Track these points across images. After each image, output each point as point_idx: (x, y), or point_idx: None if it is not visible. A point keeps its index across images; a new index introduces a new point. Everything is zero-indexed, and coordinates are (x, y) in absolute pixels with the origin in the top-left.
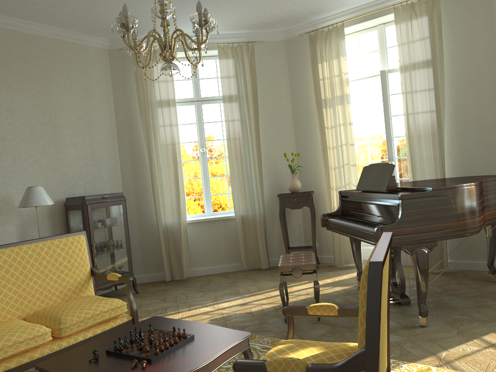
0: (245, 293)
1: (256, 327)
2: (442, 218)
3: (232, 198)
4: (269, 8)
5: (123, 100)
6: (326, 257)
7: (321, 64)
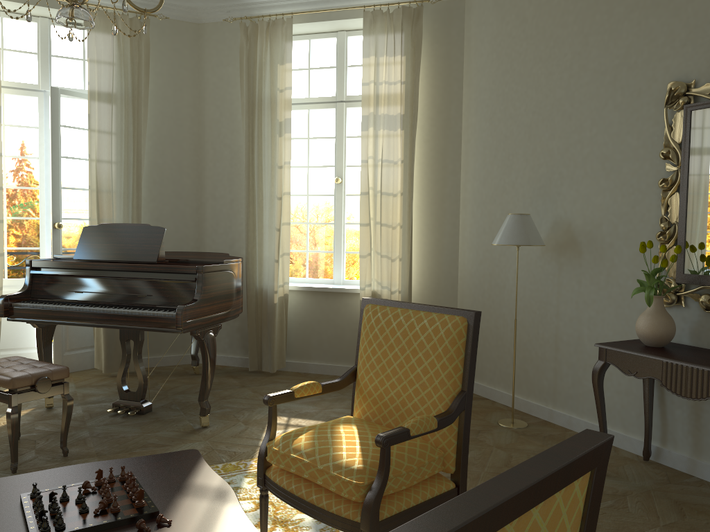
0: None
1: None
2: (228, 296)
3: None
4: None
5: None
6: None
7: None
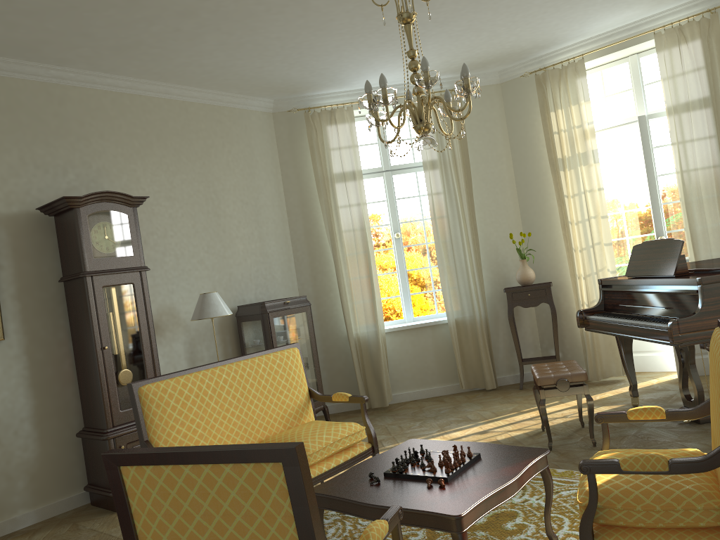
0: (479, 420)
1: None
2: None
3: (443, 297)
4: (485, 46)
5: (294, 176)
6: None
7: (554, 112)
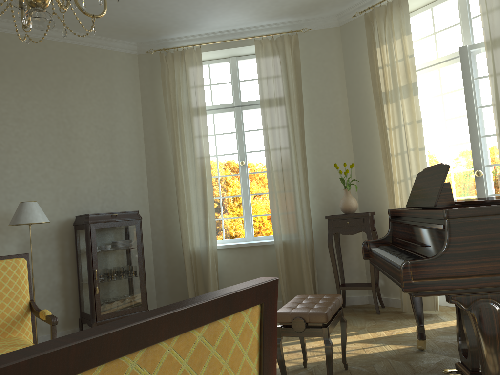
0: None
1: None
2: None
3: (271, 220)
4: None
5: (152, 108)
6: (394, 299)
7: (379, 48)
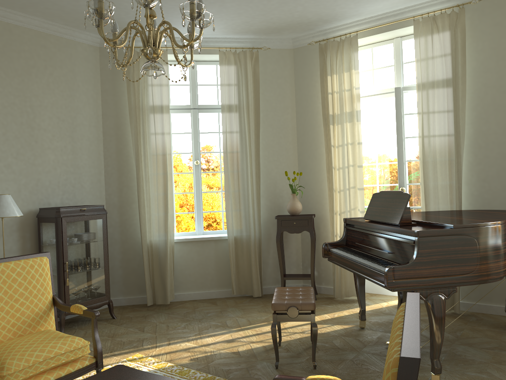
0: (233, 327)
1: (243, 373)
2: (463, 261)
3: (226, 217)
4: (277, 12)
5: (112, 103)
6: (325, 287)
7: (330, 76)
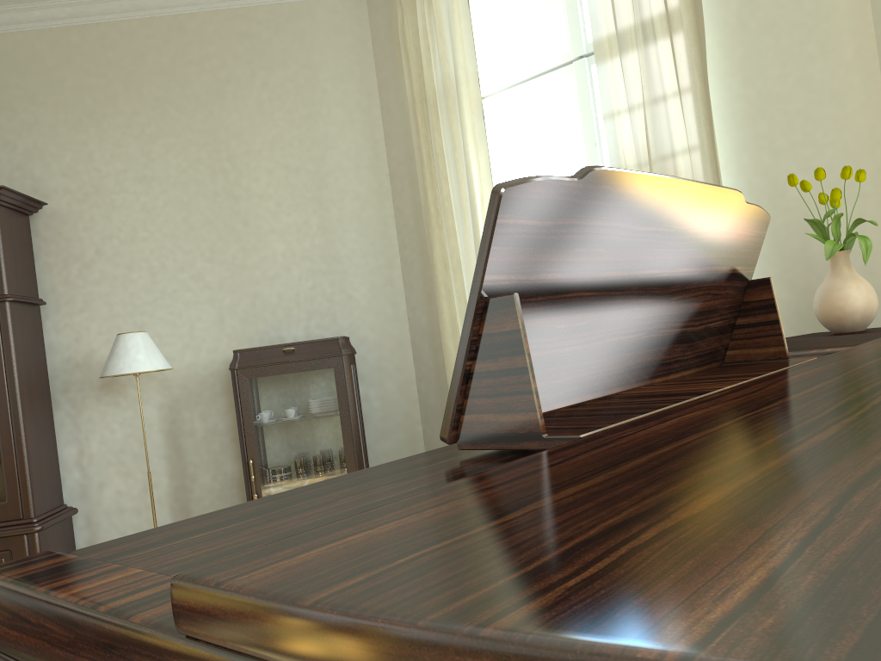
0: None
1: None
2: None
3: None
4: None
5: (397, 106)
6: None
7: None
